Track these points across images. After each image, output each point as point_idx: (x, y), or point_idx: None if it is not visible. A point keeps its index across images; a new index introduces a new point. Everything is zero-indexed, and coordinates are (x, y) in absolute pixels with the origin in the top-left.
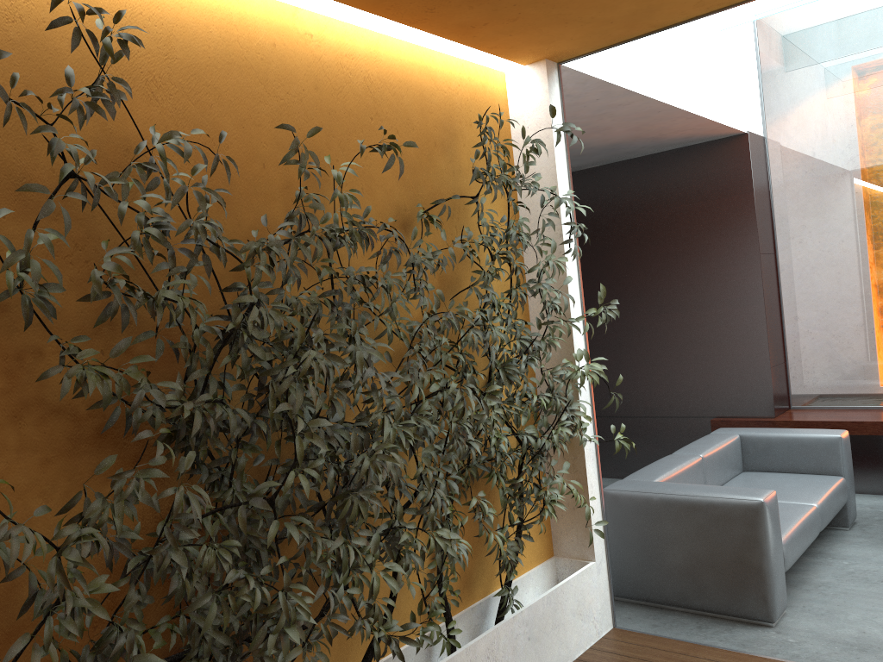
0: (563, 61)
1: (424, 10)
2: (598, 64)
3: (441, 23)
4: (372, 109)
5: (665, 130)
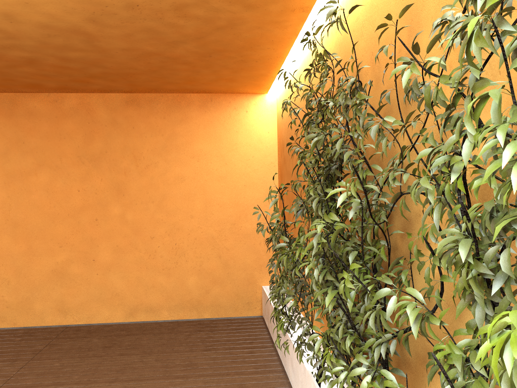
0: None
1: None
2: None
3: None
4: None
5: None
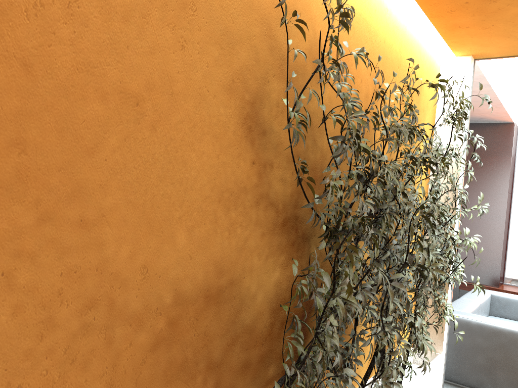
0: (478, 59)
1: (447, 11)
2: (484, 65)
3: (446, 21)
4: (399, 62)
5: (476, 111)
